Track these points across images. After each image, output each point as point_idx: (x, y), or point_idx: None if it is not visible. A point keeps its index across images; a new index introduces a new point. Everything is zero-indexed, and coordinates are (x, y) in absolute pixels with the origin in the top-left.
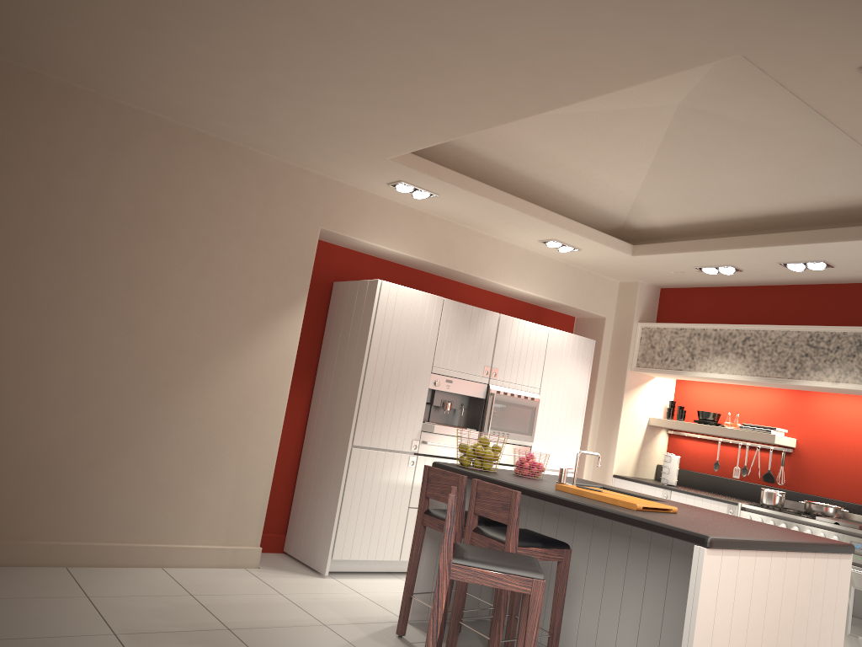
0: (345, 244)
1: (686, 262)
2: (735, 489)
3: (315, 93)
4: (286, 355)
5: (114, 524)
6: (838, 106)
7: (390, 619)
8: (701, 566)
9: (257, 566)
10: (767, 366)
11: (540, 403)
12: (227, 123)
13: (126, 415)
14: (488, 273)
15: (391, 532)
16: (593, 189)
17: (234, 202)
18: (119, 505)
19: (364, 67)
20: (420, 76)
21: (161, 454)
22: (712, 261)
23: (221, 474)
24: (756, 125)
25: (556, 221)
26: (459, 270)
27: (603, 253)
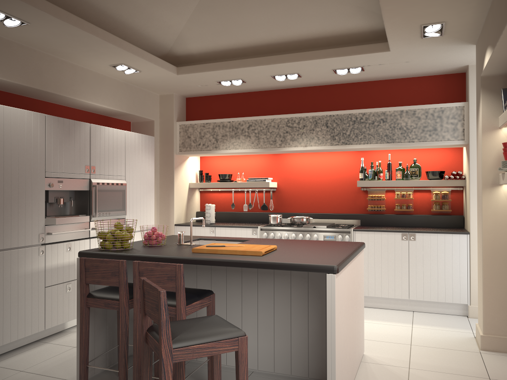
0: None
1: (213, 78)
2: (247, 218)
3: None
4: None
5: None
6: None
7: None
8: (334, 287)
9: None
10: (264, 142)
11: (126, 186)
12: None
13: None
14: (72, 92)
15: (34, 311)
16: (152, 24)
17: None
18: None
19: None
20: None
21: None
22: (230, 76)
23: None
24: None
25: (129, 49)
26: (49, 91)
27: (157, 73)
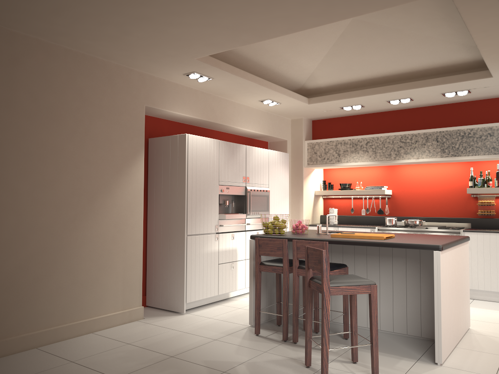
0: (153, 114)
1: (337, 105)
2: (365, 221)
3: (172, 20)
4: (138, 187)
5: (59, 313)
6: (476, 18)
7: (241, 327)
8: (439, 260)
9: (142, 317)
10: (380, 155)
11: (269, 192)
12: (91, 41)
13: (54, 243)
14: (232, 122)
15: (212, 280)
16: (292, 69)
17: (94, 94)
18: (59, 301)
19: (219, 3)
20: (254, 7)
21: (78, 263)
22: (351, 103)
23: (114, 268)
24: (392, 28)
25: (275, 89)
26: (218, 123)
27: (292, 104)
